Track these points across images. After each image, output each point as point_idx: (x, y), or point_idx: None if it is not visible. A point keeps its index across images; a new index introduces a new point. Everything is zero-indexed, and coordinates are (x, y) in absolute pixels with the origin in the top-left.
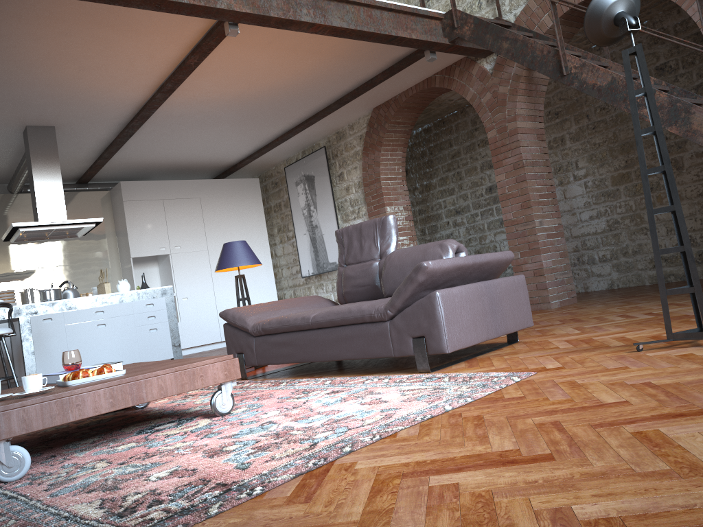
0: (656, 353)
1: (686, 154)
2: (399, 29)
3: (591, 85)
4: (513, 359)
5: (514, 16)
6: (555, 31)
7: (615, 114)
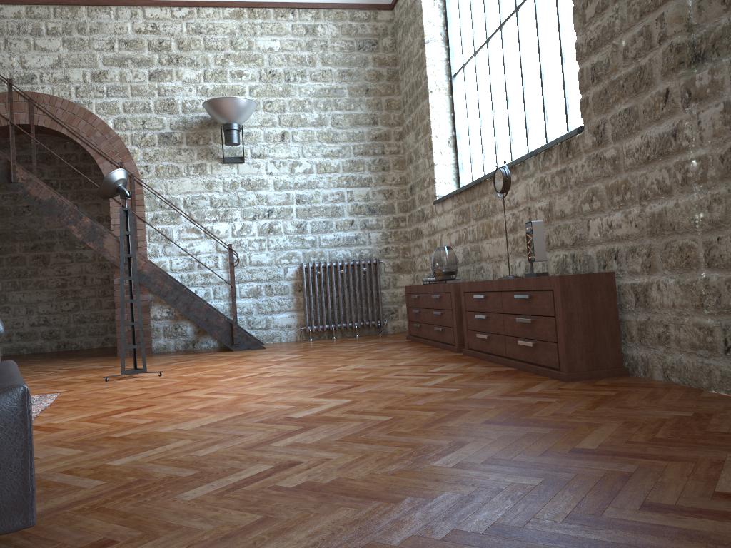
0: (119, 381)
1: (53, 254)
2: None
3: (34, 196)
4: None
5: None
6: None
7: None
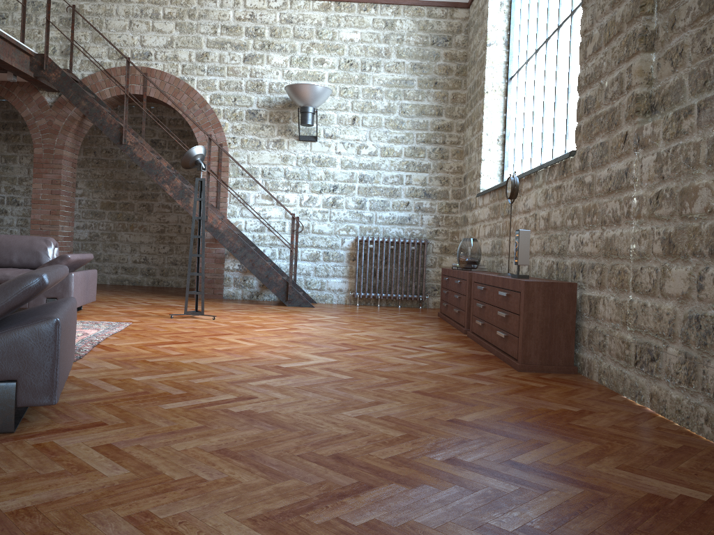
0: (181, 319)
1: (156, 203)
2: (4, 55)
3: (138, 157)
4: (101, 317)
5: (82, 75)
6: (109, 101)
7: (116, 160)
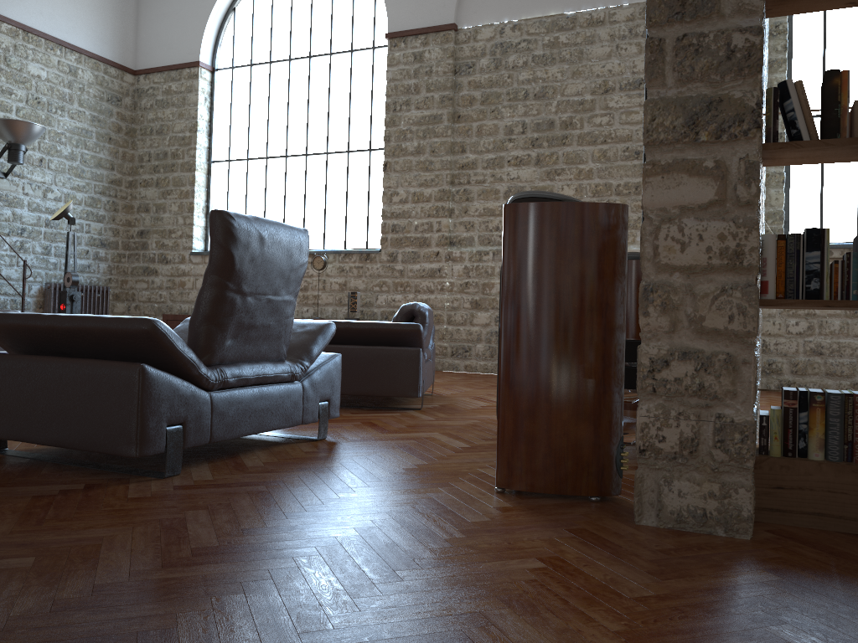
0: None
1: None
2: None
3: None
4: None
5: None
6: None
7: None
